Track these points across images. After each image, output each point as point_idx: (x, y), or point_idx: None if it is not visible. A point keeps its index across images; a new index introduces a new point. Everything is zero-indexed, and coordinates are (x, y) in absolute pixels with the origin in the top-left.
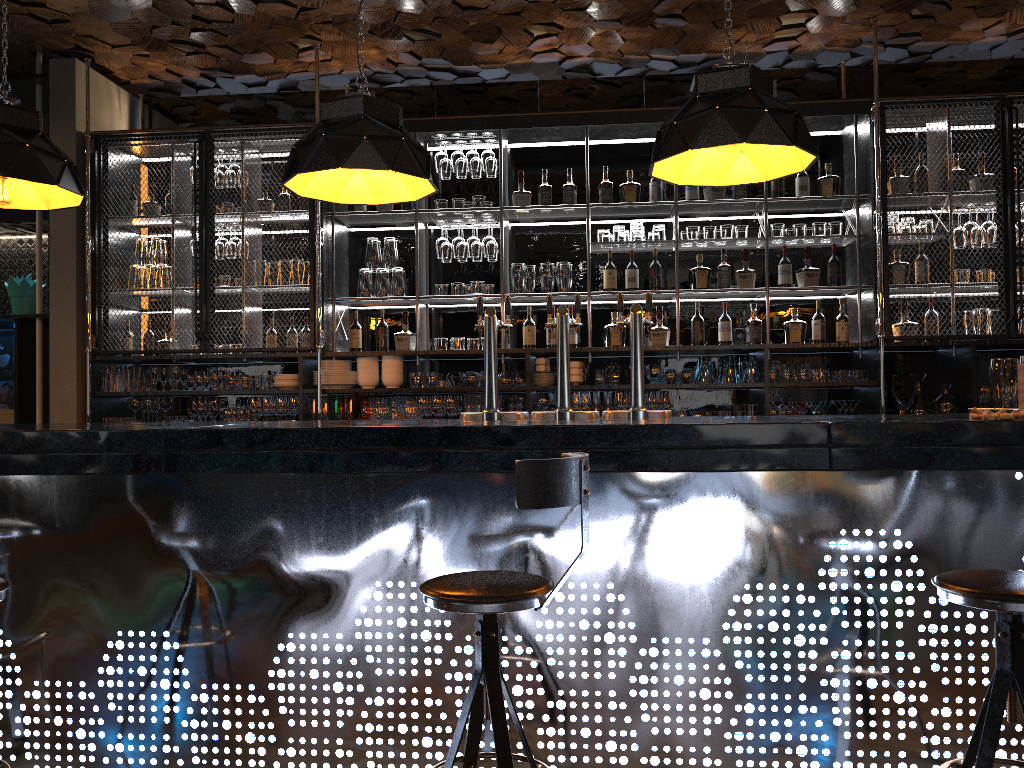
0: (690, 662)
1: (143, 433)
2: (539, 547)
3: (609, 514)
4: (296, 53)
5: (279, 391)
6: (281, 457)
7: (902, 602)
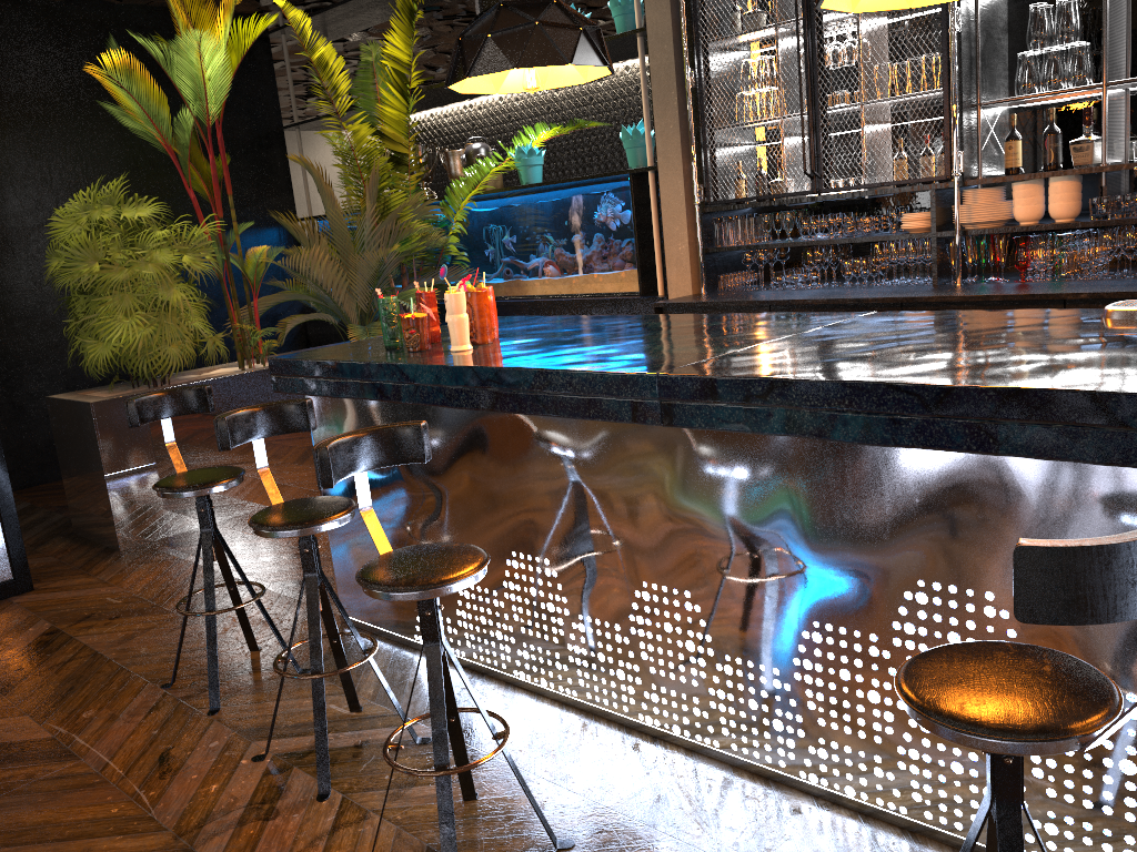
0: None
1: (637, 378)
2: None
3: None
4: None
5: (906, 236)
6: (783, 416)
7: None
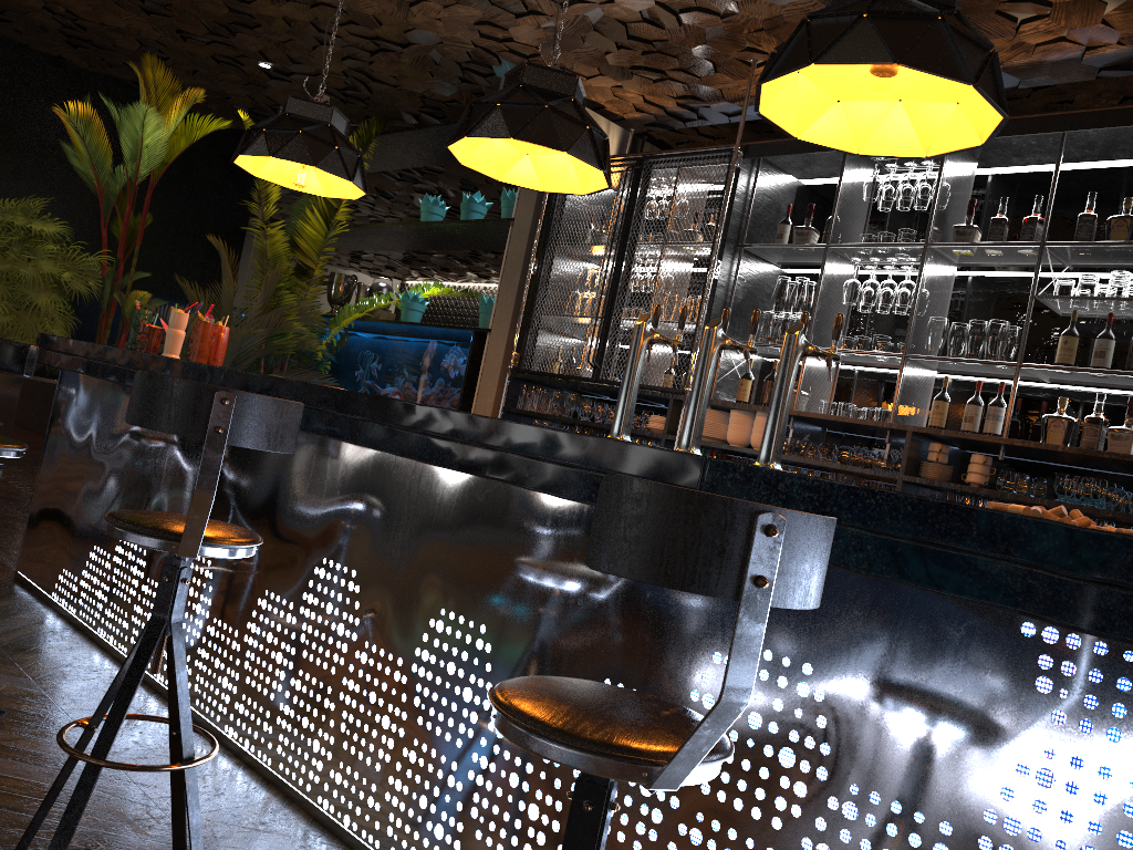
0: (529, 761)
1: (215, 369)
2: (437, 560)
3: (501, 539)
4: (749, 71)
5: (645, 432)
6: None
7: (788, 788)
